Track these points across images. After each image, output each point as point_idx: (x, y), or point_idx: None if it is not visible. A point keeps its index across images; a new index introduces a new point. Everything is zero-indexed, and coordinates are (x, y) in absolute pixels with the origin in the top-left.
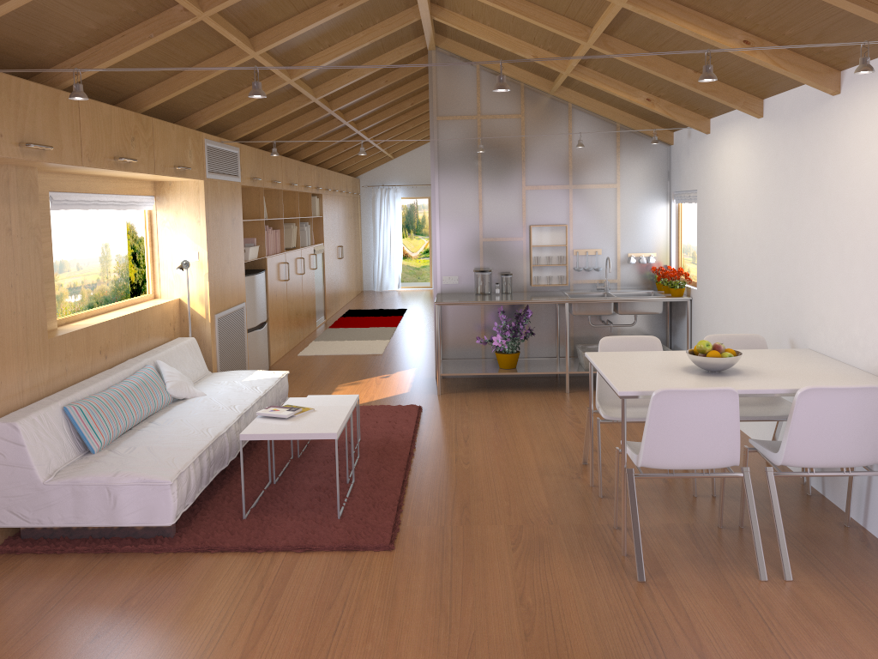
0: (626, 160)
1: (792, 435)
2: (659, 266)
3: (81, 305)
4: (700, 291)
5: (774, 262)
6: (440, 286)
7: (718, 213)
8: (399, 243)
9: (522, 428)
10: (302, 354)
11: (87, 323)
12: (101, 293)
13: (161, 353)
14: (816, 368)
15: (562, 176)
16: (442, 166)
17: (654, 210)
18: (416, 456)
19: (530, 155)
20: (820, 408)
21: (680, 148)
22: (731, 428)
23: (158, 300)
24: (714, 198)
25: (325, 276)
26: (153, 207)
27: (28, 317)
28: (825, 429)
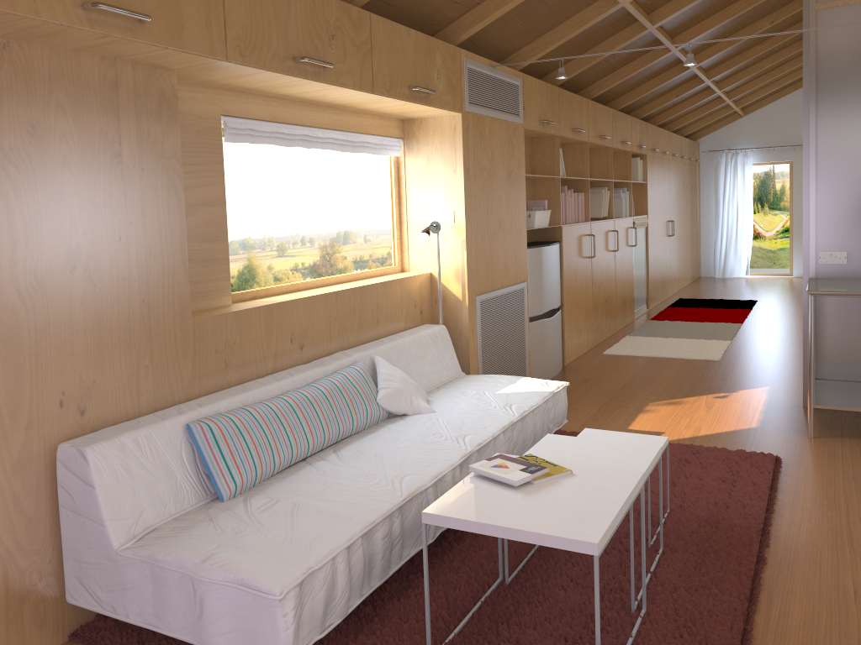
0: None
1: None
2: None
3: None
4: None
5: None
6: (814, 266)
7: None
8: (748, 219)
9: None
10: (608, 353)
11: (276, 299)
12: None
13: (386, 345)
14: None
15: None
16: (823, 81)
17: None
18: (770, 568)
19: None
20: None
21: None
22: None
23: (401, 274)
24: None
25: (648, 256)
26: (401, 153)
27: (153, 286)
28: None
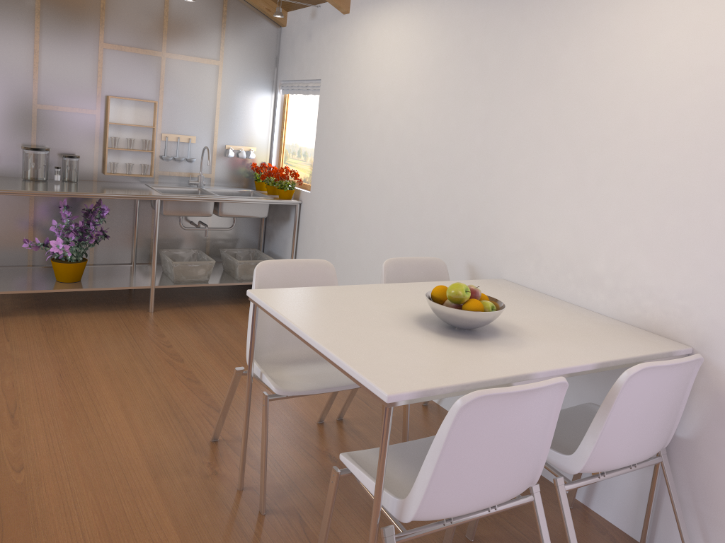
0: (232, 34)
1: (603, 433)
2: (259, 163)
3: None
4: (315, 195)
5: (450, 171)
6: None
7: (354, 107)
8: None
9: (103, 379)
10: None
11: None
12: None
13: None
14: (562, 315)
15: (153, 39)
16: None
17: (258, 99)
18: None
19: (113, 3)
20: (644, 393)
21: (297, 30)
22: (544, 438)
23: None
24: (350, 90)
25: None
26: None
27: None
28: (640, 420)
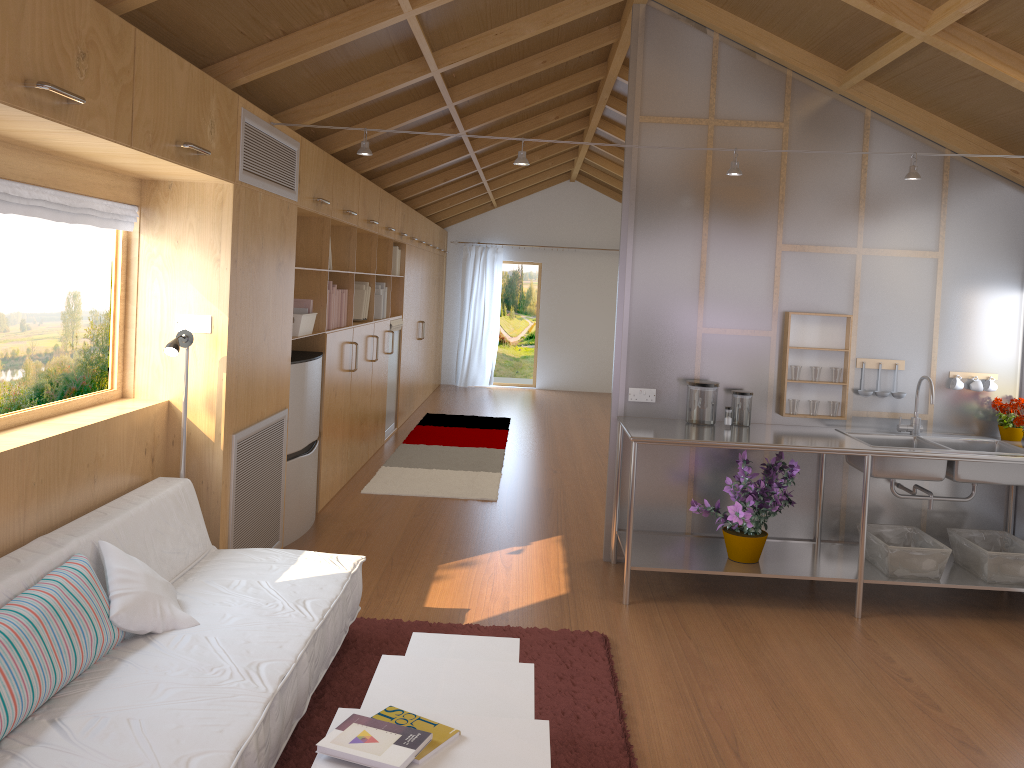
0: (957, 212)
1: None
2: (1002, 397)
3: (21, 387)
4: None
5: None
6: (623, 404)
7: None
8: (495, 322)
9: (833, 718)
10: (368, 492)
11: None
12: (59, 369)
13: (114, 520)
14: None
15: (845, 232)
16: (643, 201)
17: (1000, 301)
18: None
19: (794, 193)
20: None
21: None
22: None
23: (126, 403)
24: None
25: (400, 364)
26: (135, 226)
27: None
28: None
